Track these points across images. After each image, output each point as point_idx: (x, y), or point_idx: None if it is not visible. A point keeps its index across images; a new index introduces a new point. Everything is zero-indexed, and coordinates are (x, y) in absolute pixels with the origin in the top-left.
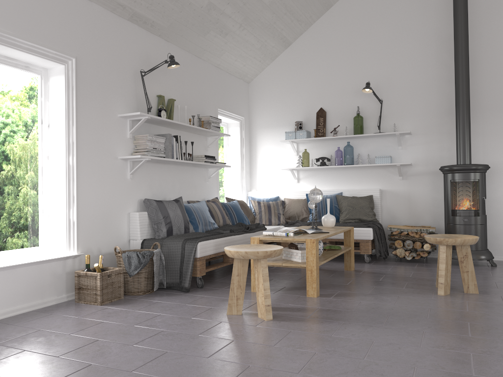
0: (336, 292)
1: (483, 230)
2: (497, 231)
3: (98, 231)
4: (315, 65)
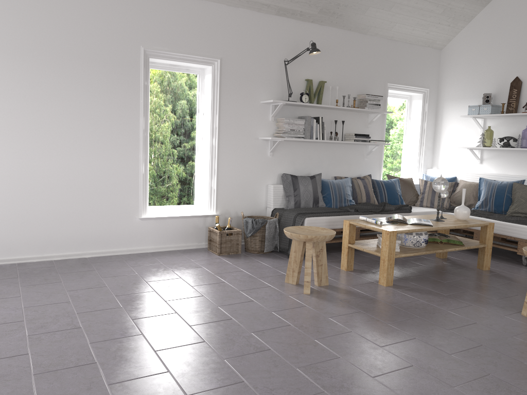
0: (415, 286)
1: None
2: None
3: (236, 198)
4: (516, 24)
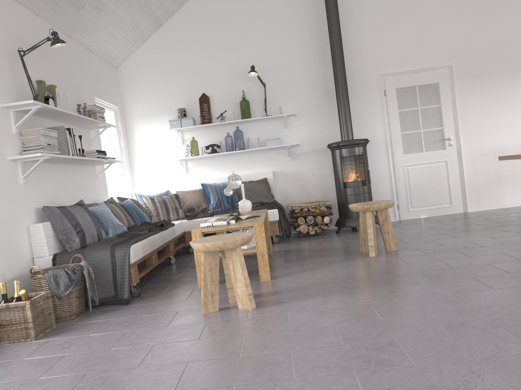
0: (282, 272)
1: (370, 198)
2: (376, 198)
3: None
4: (192, 48)
